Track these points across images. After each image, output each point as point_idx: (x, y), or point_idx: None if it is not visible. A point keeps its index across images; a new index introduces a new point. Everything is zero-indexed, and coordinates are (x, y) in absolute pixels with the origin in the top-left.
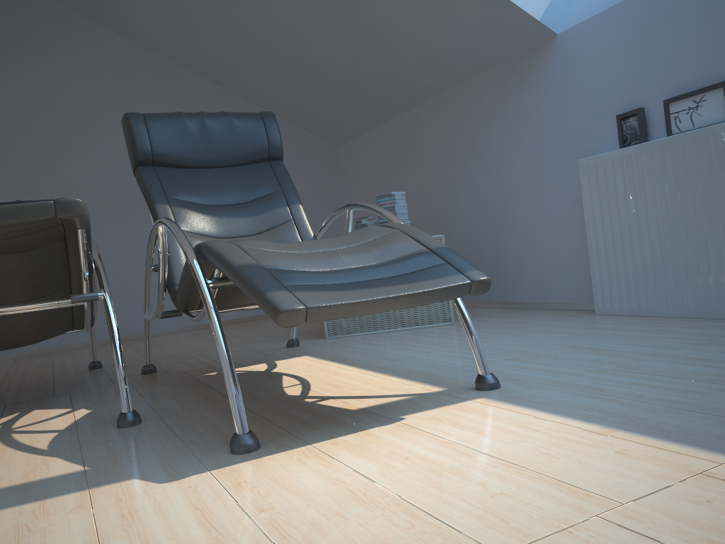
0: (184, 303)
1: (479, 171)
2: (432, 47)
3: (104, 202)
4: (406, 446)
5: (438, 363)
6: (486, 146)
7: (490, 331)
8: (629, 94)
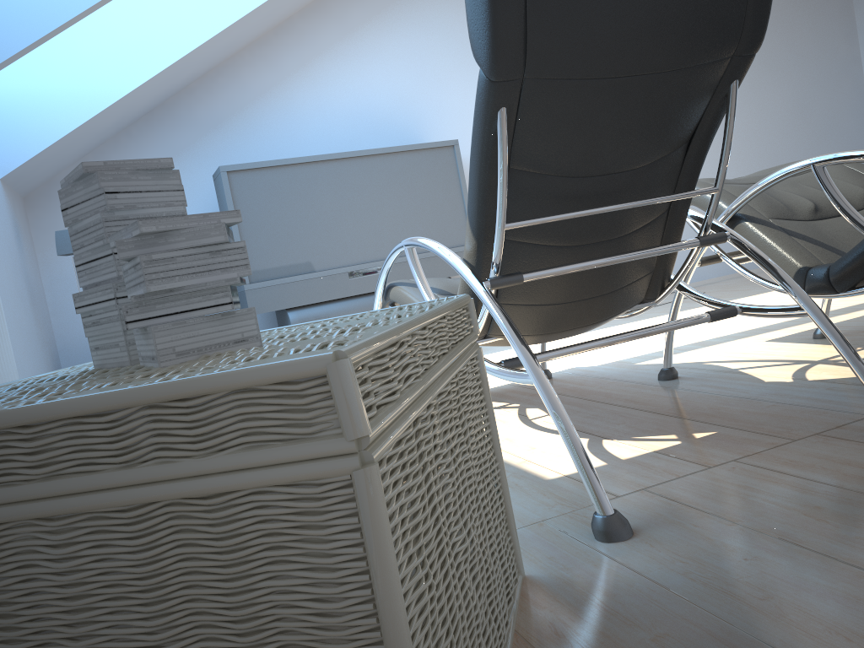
0: None
1: None
2: None
3: None
4: None
5: None
6: None
7: None
8: None
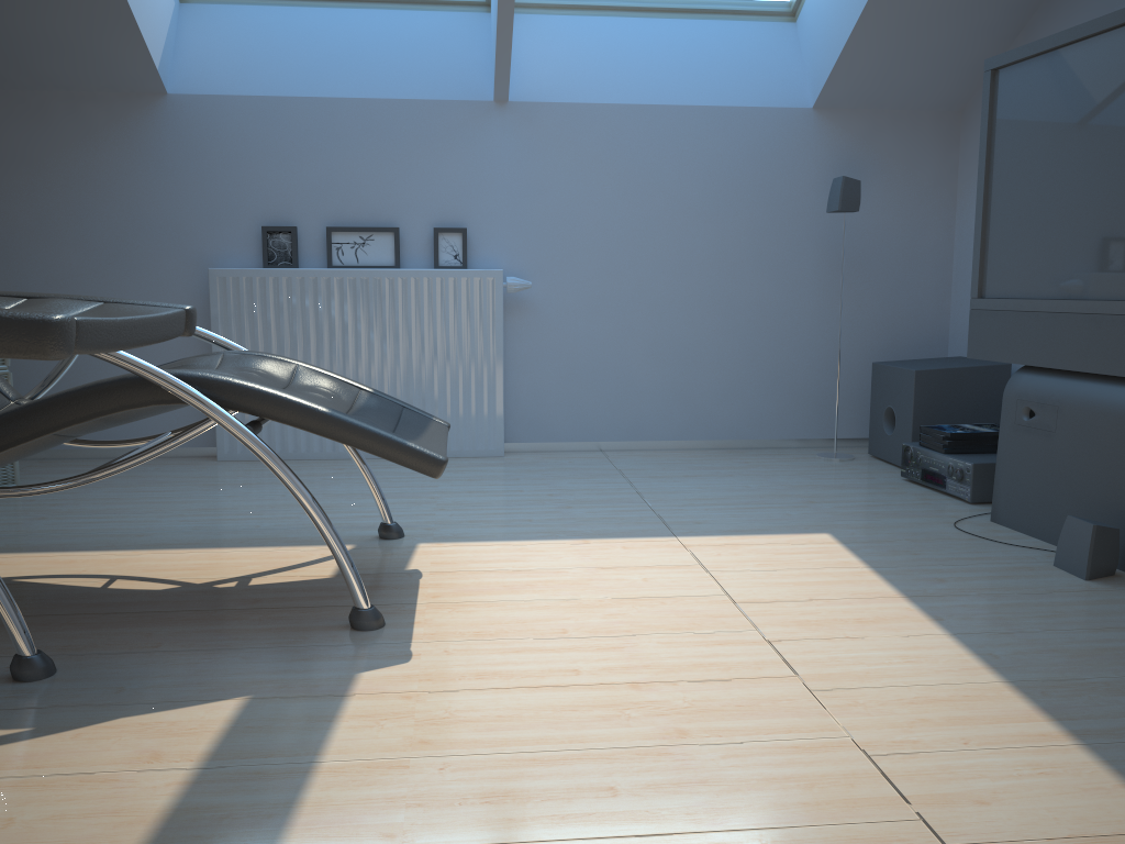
0: None
1: None
2: None
3: None
4: (500, 580)
5: (228, 528)
6: None
7: (137, 489)
8: (275, 205)
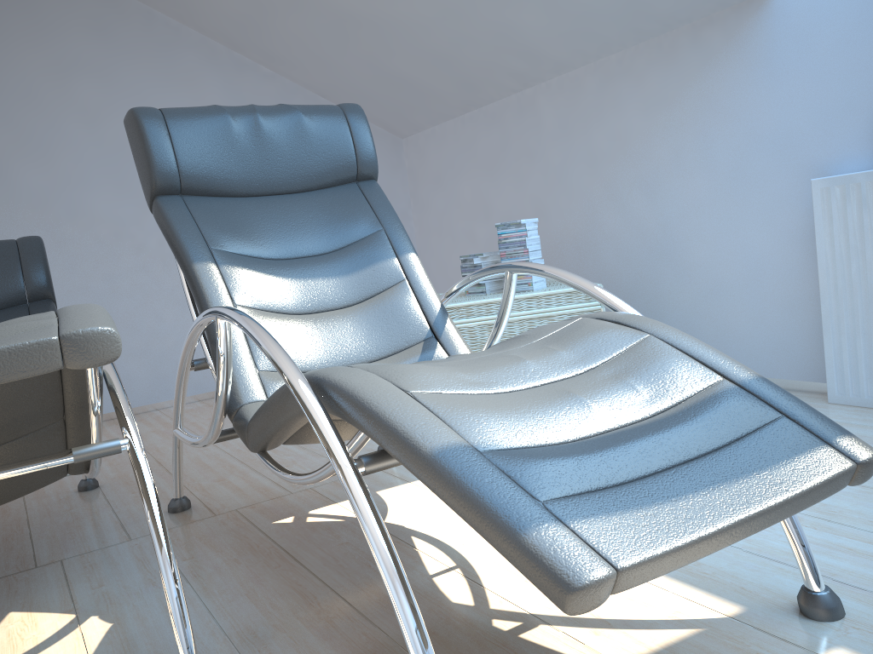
0: (264, 444)
1: (631, 185)
2: (574, 4)
3: (79, 223)
4: None
5: None
6: (644, 149)
7: None
8: None
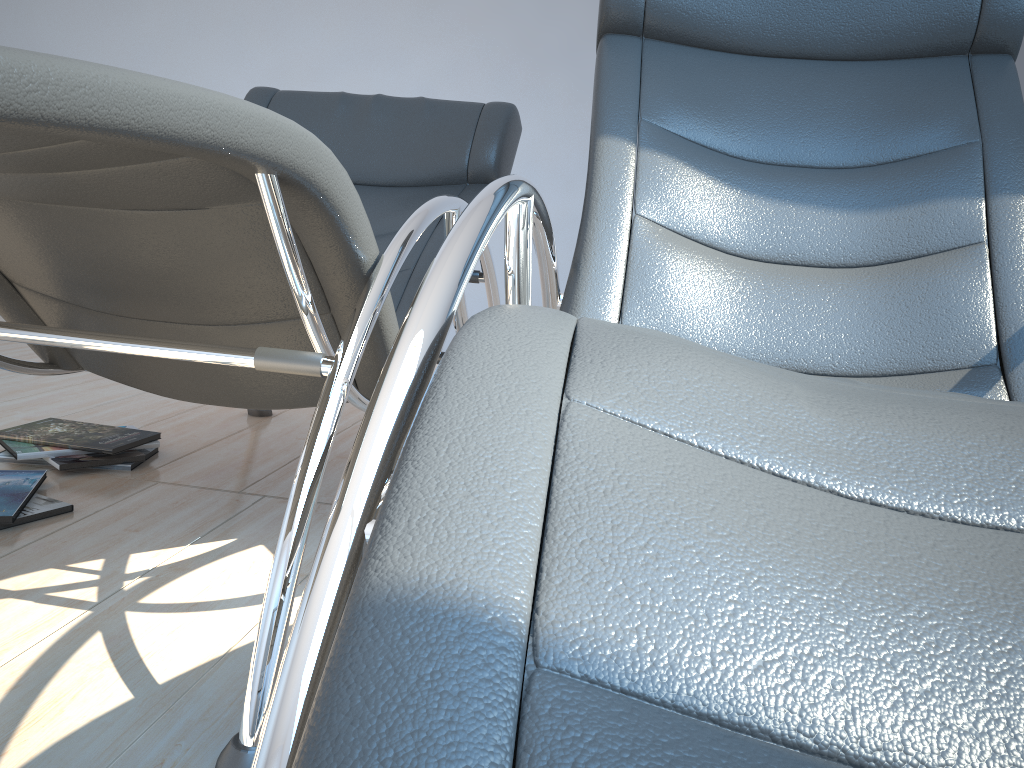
0: None
1: None
2: None
3: None
4: None
5: None
6: None
7: None
8: None
